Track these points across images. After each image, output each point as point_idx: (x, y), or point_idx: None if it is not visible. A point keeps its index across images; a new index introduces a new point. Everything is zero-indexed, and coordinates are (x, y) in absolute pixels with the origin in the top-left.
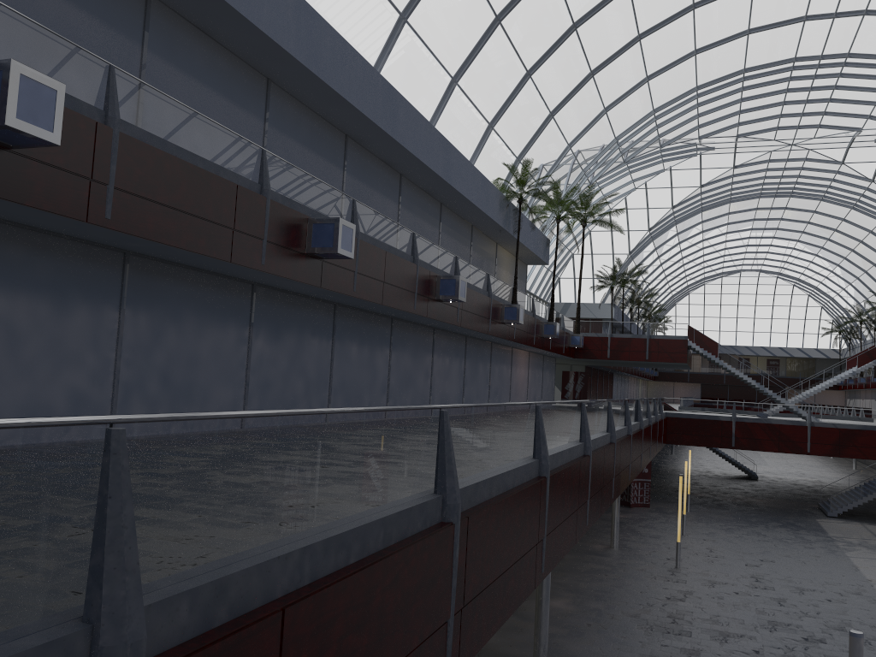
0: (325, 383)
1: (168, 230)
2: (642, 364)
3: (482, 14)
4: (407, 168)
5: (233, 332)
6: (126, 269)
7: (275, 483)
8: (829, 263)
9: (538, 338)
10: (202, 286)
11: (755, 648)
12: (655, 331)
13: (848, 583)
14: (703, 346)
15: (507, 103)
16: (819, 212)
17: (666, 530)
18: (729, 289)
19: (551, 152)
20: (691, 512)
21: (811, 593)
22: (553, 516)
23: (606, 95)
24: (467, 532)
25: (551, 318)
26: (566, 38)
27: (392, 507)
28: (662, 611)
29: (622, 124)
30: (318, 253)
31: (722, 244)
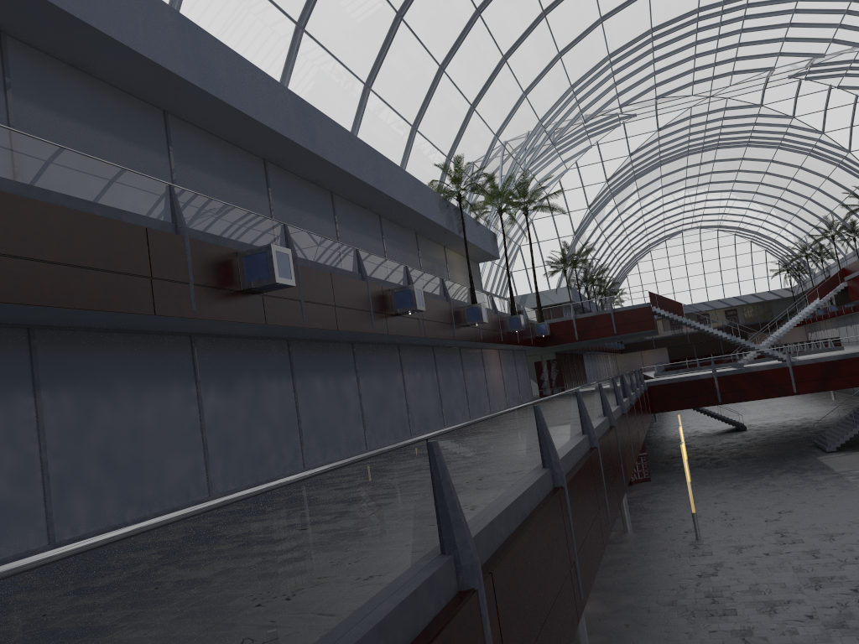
0: (294, 426)
1: (70, 292)
2: (611, 339)
3: (382, 13)
4: (337, 184)
5: (178, 392)
6: (33, 347)
7: (180, 643)
8: (765, 207)
9: (505, 334)
10: (131, 348)
11: (807, 612)
12: (618, 304)
13: None
14: (668, 308)
15: (426, 101)
16: (747, 158)
17: (675, 501)
18: (674, 251)
19: (479, 146)
20: (693, 477)
21: (841, 537)
22: (578, 529)
23: (522, 78)
24: (494, 593)
25: (513, 311)
26: (472, 25)
27: (389, 597)
28: (698, 591)
29: (543, 105)
30: (255, 287)
31: (660, 208)
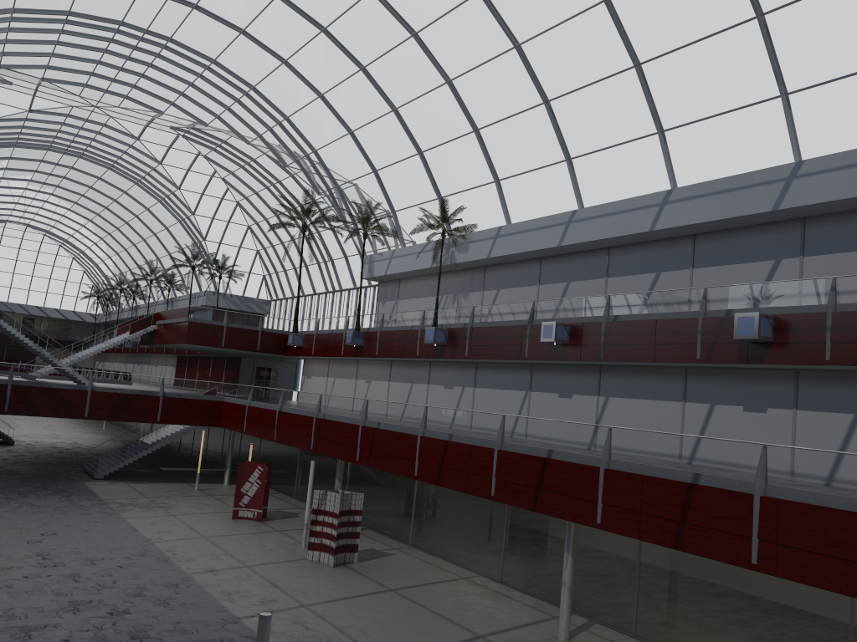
0: None
1: None
2: None
3: None
4: None
5: None
6: None
7: None
8: (102, 231)
9: None
10: None
11: (64, 636)
12: None
13: (132, 546)
14: None
15: None
16: (105, 180)
17: None
18: None
19: None
20: None
21: (102, 562)
22: None
23: None
24: None
25: None
26: None
27: None
28: None
29: None
30: None
31: None
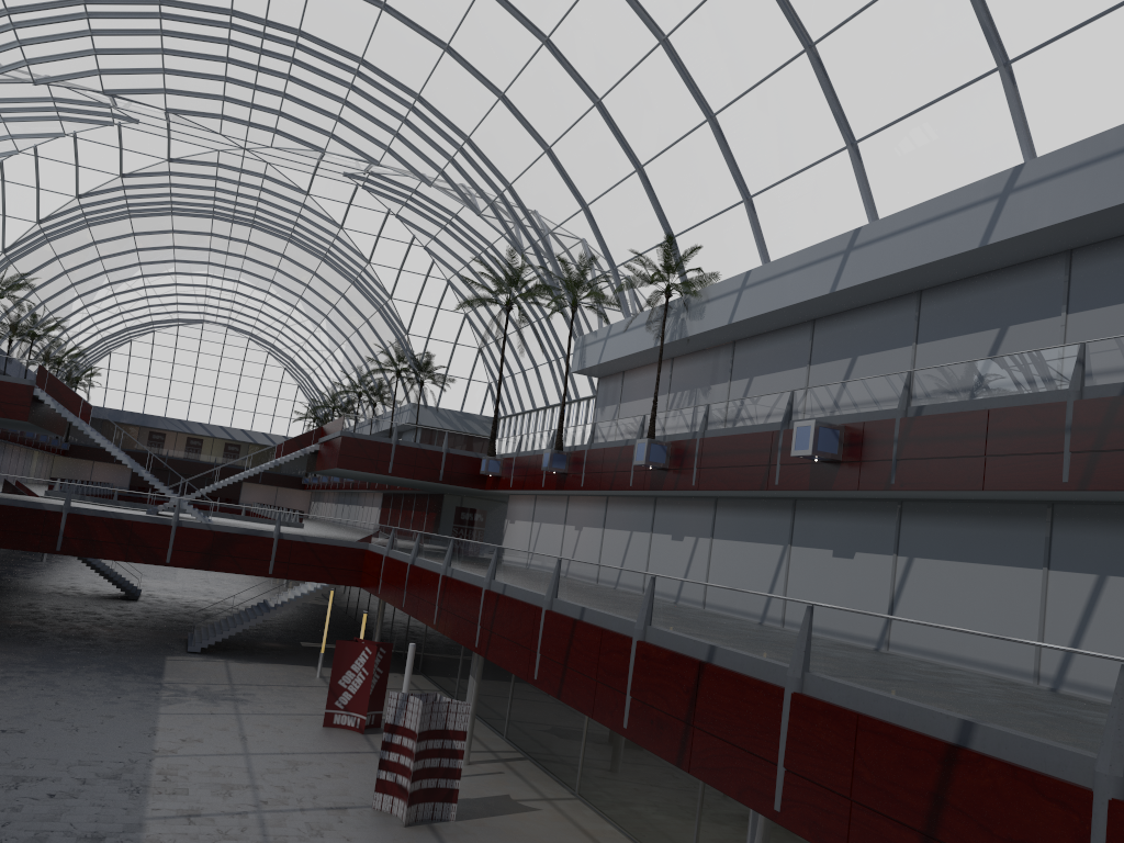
0: None
1: None
2: None
3: None
4: None
5: None
6: None
7: None
8: (304, 330)
9: None
10: None
11: None
12: None
13: (116, 760)
14: (59, 398)
15: None
16: (289, 258)
17: None
18: (187, 344)
19: None
20: None
21: (33, 785)
22: None
23: None
24: None
25: None
26: None
27: None
28: None
29: None
30: None
31: (171, 276)
